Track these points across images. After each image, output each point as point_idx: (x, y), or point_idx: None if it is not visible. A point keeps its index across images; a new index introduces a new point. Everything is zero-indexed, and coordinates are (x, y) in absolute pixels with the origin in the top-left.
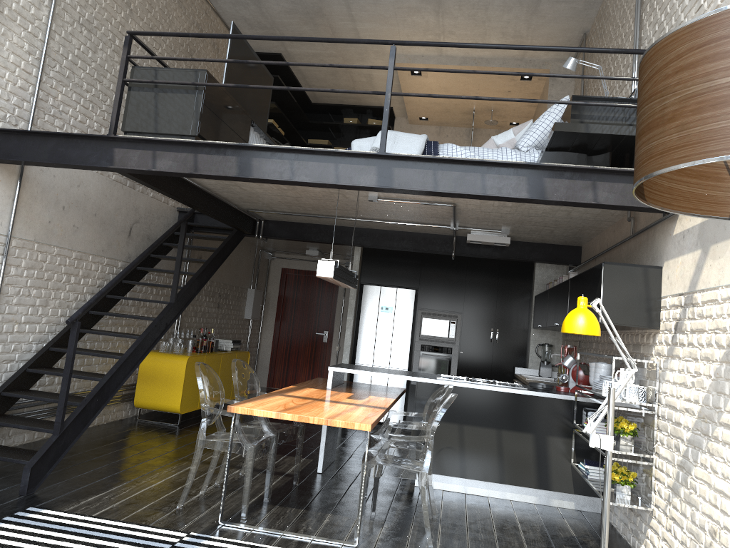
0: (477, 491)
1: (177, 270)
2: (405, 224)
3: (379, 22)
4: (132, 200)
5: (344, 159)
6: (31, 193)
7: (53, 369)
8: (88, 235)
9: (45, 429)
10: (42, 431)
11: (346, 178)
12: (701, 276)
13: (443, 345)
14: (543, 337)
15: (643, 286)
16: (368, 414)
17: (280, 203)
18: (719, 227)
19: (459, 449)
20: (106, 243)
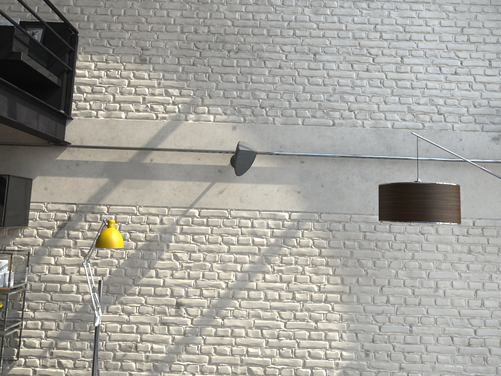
0: None
1: None
2: None
3: None
4: None
5: None
6: None
7: None
8: None
9: None
10: None
11: None
12: (110, 196)
13: None
14: None
15: (24, 194)
16: None
17: None
18: (137, 170)
19: None
20: None
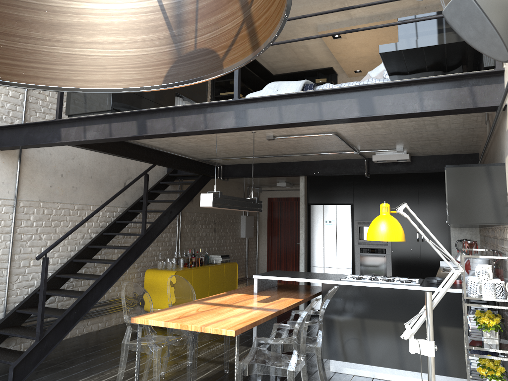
0: (383, 376)
1: (144, 210)
2: (317, 154)
3: (294, 3)
4: (123, 163)
5: (210, 109)
6: (31, 168)
7: (56, 290)
8: (86, 192)
9: (32, 337)
10: (31, 338)
11: (212, 124)
12: None
13: (378, 247)
14: (462, 234)
15: (487, 184)
16: (250, 318)
17: (218, 151)
18: None
19: (363, 340)
20: (104, 196)
